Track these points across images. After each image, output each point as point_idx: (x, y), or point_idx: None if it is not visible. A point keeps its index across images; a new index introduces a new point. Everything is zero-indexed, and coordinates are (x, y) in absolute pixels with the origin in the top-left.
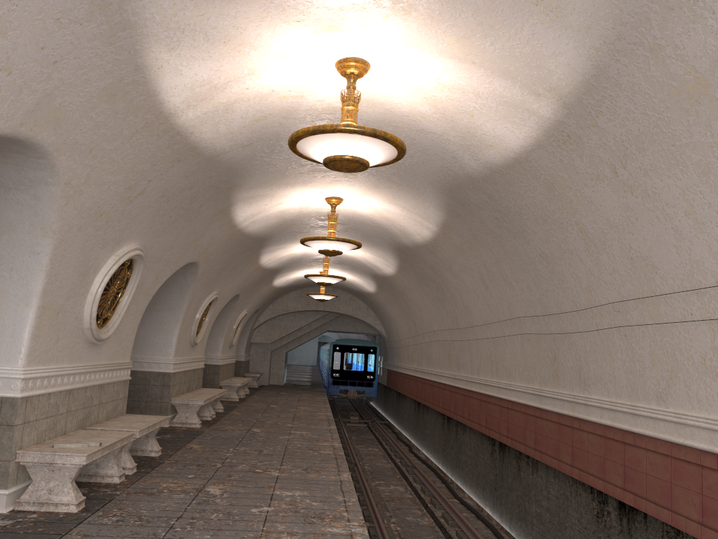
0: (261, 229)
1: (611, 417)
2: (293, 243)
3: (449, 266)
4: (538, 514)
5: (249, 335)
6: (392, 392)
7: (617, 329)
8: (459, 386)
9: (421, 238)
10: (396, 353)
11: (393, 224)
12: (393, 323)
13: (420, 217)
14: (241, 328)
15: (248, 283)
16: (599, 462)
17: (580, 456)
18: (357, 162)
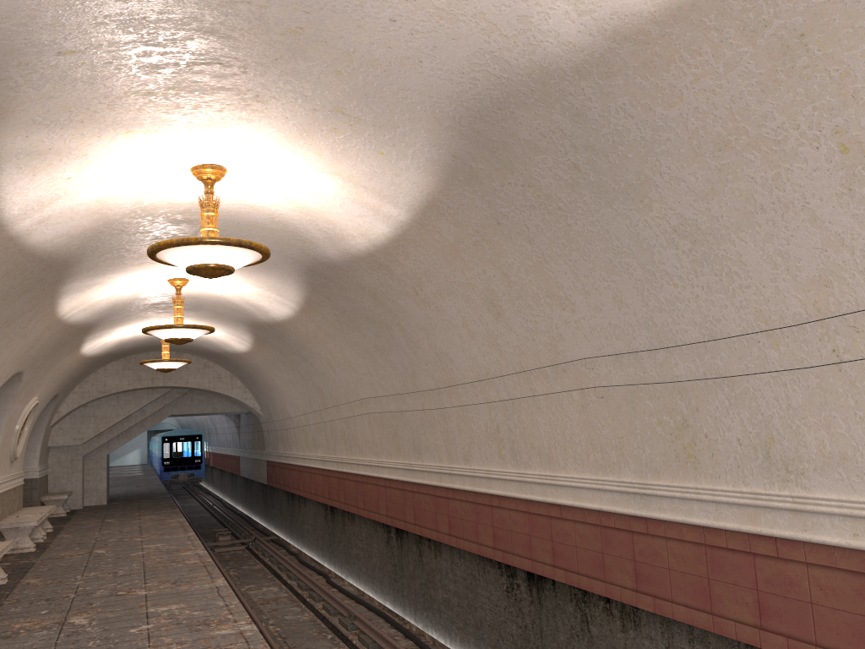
0: (59, 241)
1: None
2: (119, 275)
3: (414, 287)
4: None
5: (45, 436)
6: (278, 493)
7: None
8: (424, 482)
9: (366, 243)
10: (282, 437)
11: (313, 221)
12: (277, 395)
13: (378, 196)
14: (30, 427)
15: (38, 351)
16: (857, 627)
17: (786, 611)
18: None
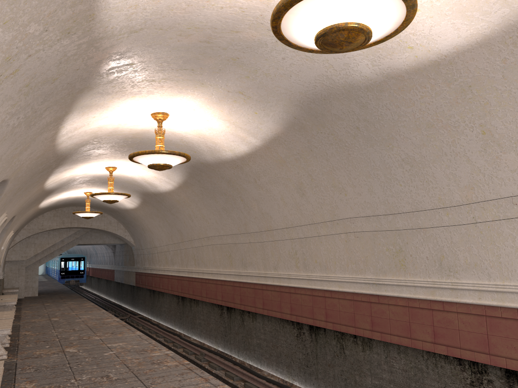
0: (70, 147)
1: (497, 298)
2: (83, 164)
3: (255, 178)
4: (377, 386)
5: (6, 254)
6: (142, 291)
7: (508, 220)
8: (248, 281)
9: (232, 154)
10: (148, 258)
11: (204, 142)
12: (148, 234)
13: (246, 132)
14: None
15: (26, 204)
16: (479, 338)
17: (447, 334)
18: (366, 35)
